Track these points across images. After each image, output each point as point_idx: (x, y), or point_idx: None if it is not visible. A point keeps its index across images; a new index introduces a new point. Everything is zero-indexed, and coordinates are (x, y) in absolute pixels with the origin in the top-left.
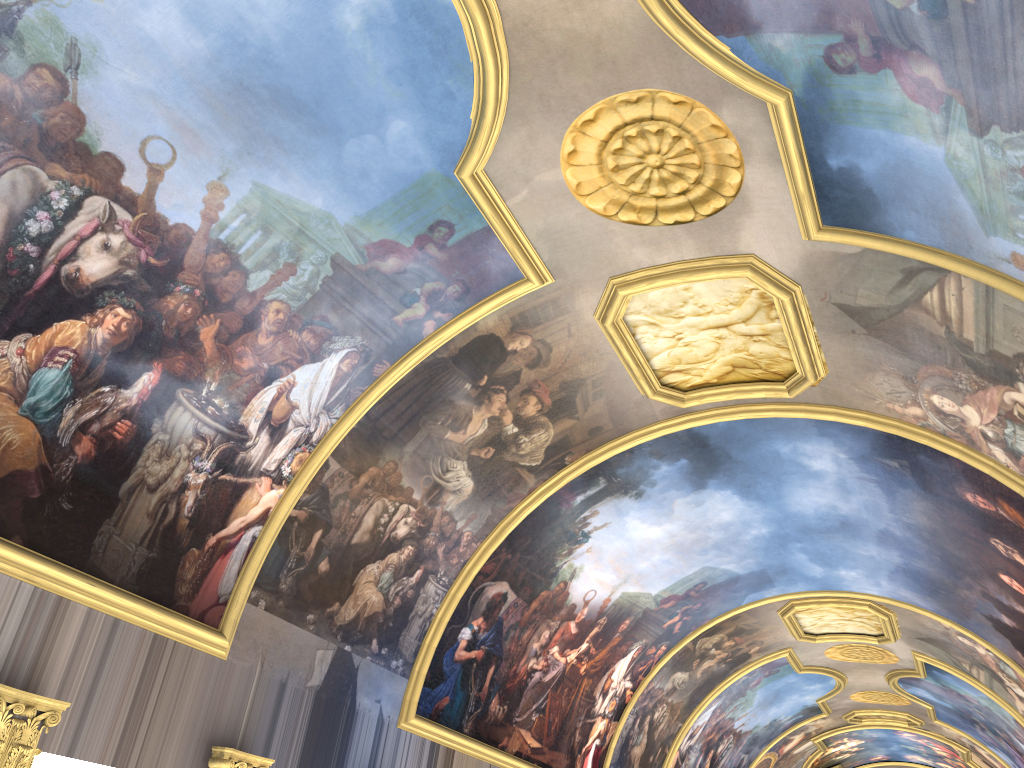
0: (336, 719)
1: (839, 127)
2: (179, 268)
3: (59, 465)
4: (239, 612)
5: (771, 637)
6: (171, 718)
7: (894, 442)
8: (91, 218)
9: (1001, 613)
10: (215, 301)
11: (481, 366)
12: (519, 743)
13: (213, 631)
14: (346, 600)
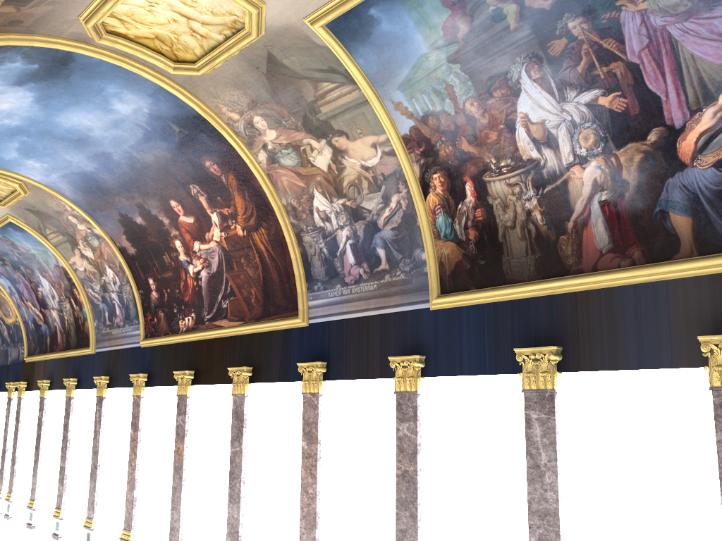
0: None
1: (398, 5)
2: None
3: None
4: None
5: None
6: None
7: (196, 121)
8: None
9: (140, 216)
10: None
11: None
12: None
13: None
14: None
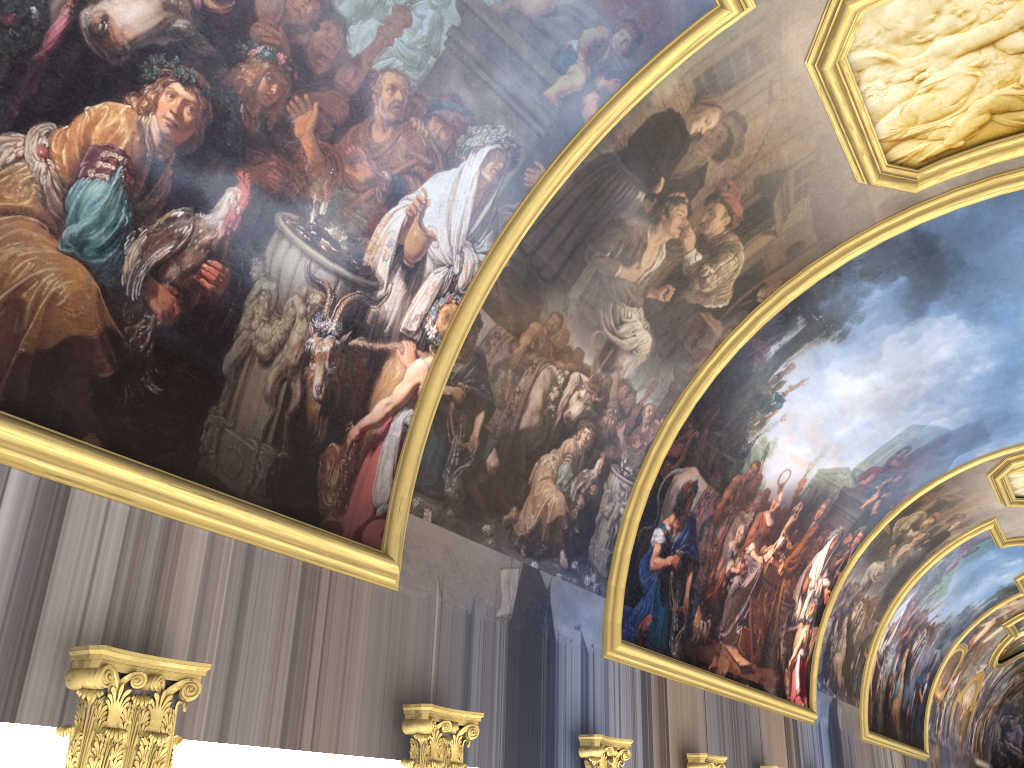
0: (536, 655)
1: None
2: (250, 17)
3: (132, 329)
4: (404, 525)
5: (975, 508)
6: (344, 674)
7: None
8: None
9: None
10: (307, 73)
11: (656, 163)
12: (728, 662)
13: (377, 553)
14: (523, 504)
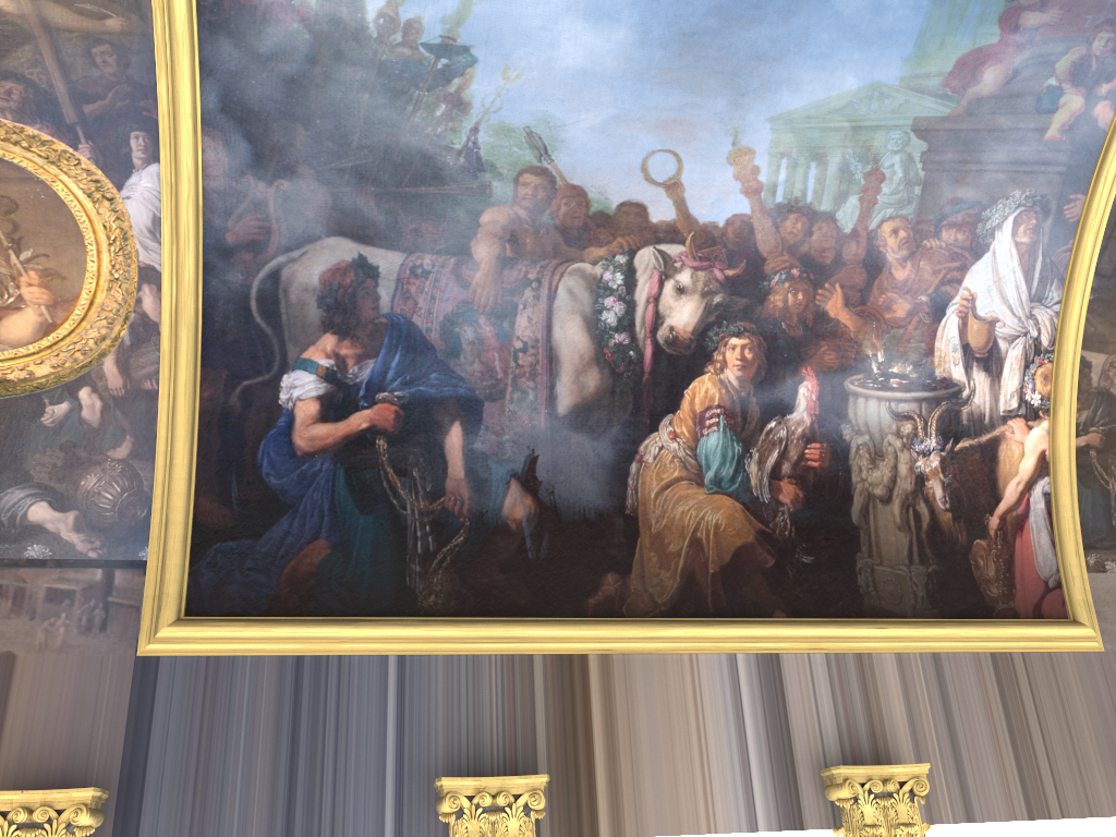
0: None
1: None
2: (760, 261)
3: (774, 523)
4: (1083, 588)
5: None
6: (1073, 743)
7: None
8: (649, 274)
9: None
10: (819, 268)
11: None
12: None
13: (1062, 623)
14: None
